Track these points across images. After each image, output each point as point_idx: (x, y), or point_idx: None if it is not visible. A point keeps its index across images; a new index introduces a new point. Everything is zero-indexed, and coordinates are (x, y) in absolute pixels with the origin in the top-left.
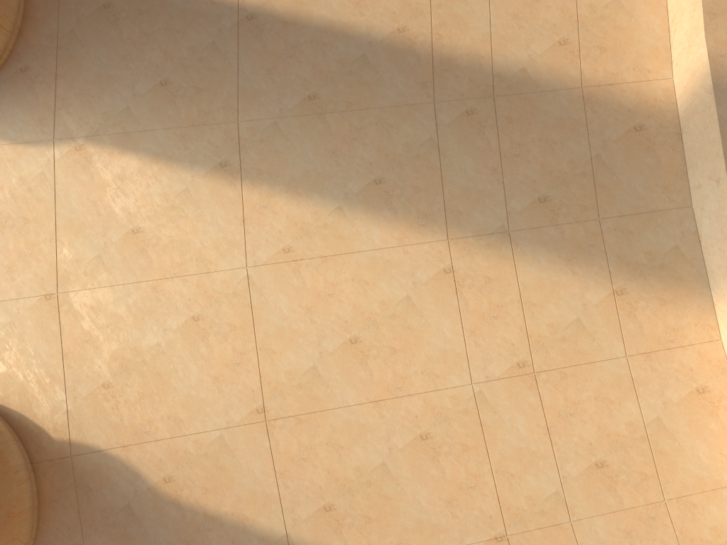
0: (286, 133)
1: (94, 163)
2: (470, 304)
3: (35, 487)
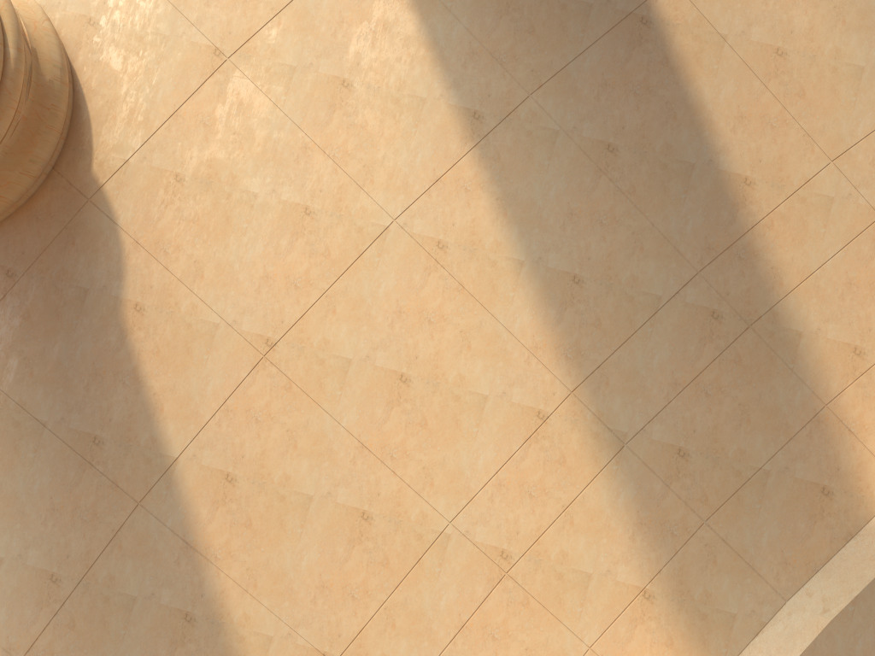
0: (554, 152)
1: None
2: (525, 462)
3: (34, 190)
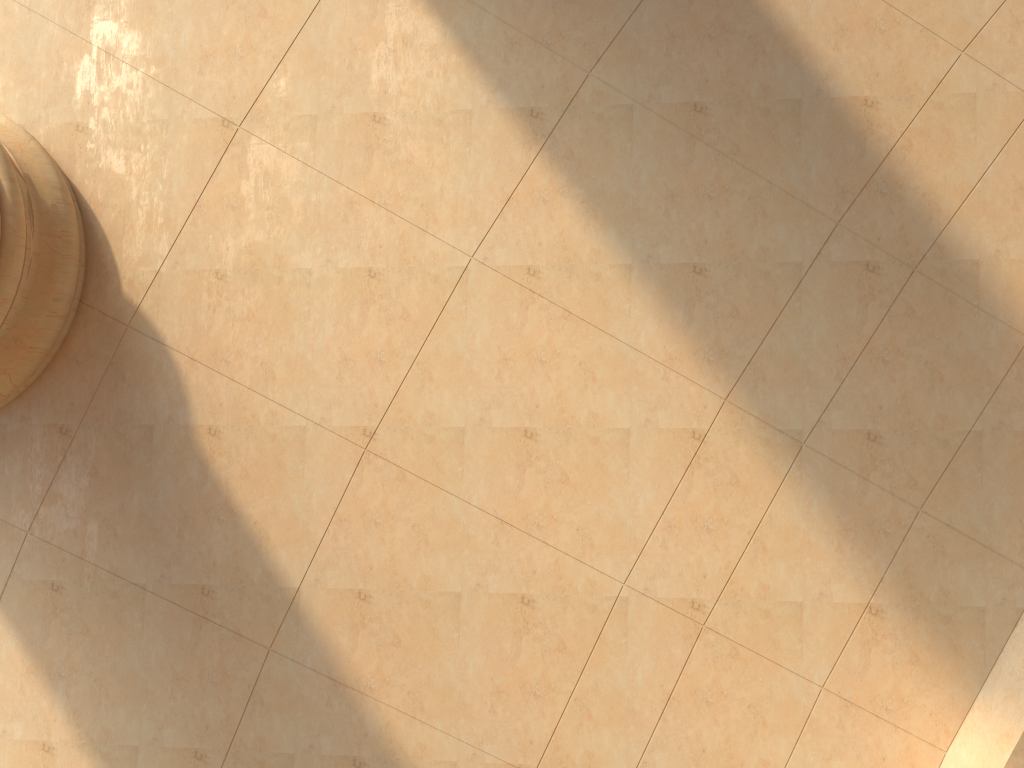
0: (635, 130)
1: None
2: (692, 493)
3: (66, 332)
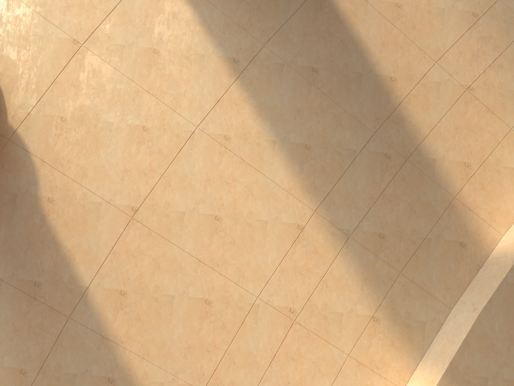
0: (283, 76)
1: None
2: (295, 255)
3: None
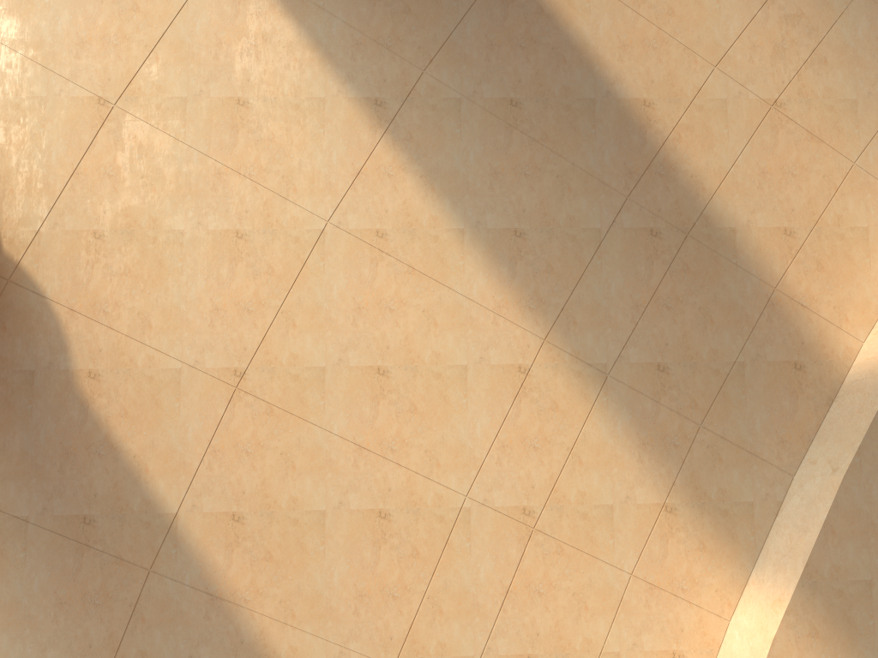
0: (463, 119)
1: (248, 2)
2: (520, 417)
3: None
